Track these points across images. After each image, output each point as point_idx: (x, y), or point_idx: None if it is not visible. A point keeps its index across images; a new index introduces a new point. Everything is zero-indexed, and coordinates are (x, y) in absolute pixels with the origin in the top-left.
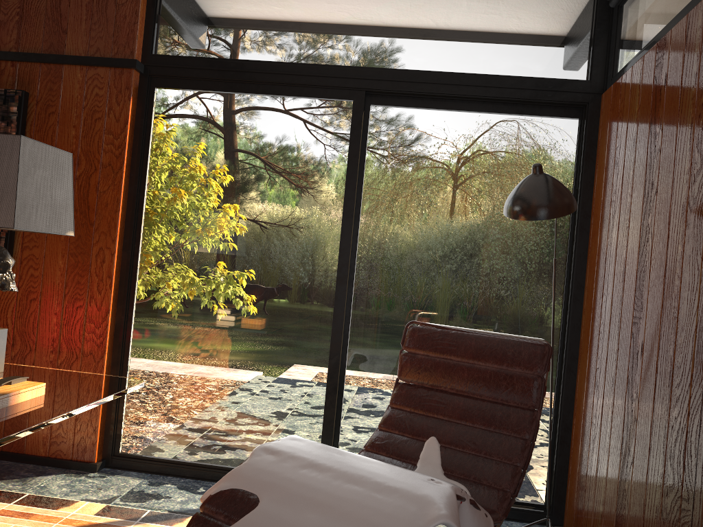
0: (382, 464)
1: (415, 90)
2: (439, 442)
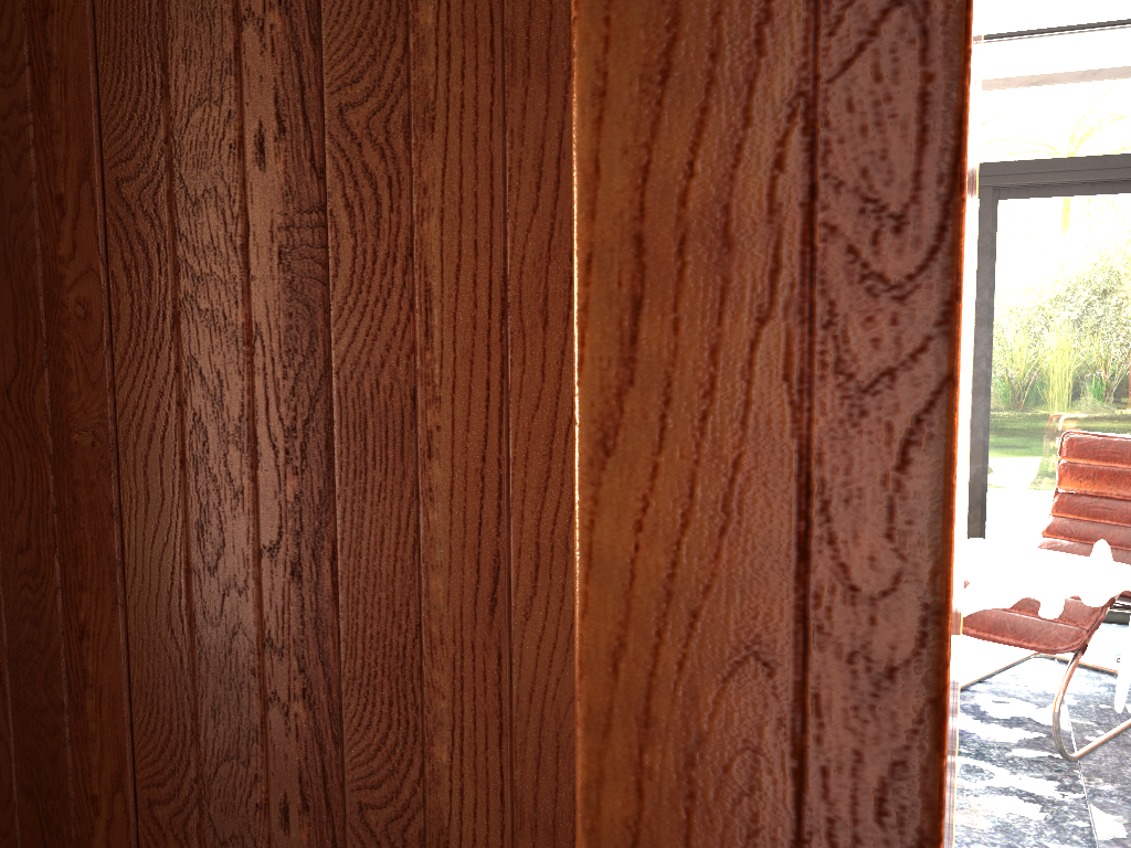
0: (1066, 554)
1: (1051, 180)
2: (1108, 545)
